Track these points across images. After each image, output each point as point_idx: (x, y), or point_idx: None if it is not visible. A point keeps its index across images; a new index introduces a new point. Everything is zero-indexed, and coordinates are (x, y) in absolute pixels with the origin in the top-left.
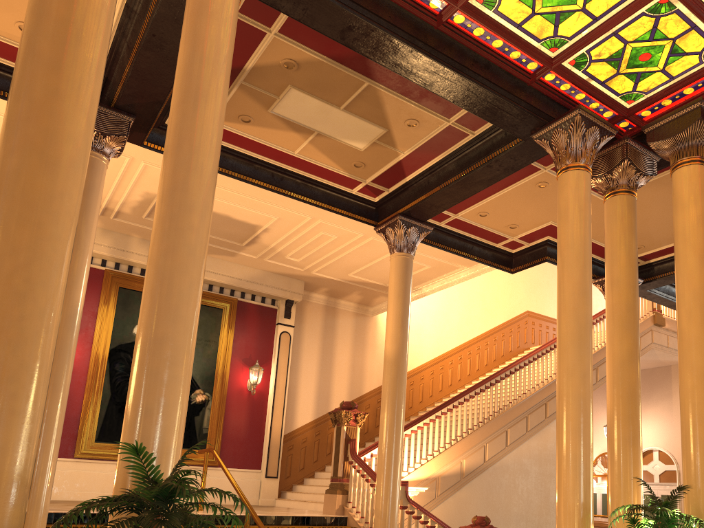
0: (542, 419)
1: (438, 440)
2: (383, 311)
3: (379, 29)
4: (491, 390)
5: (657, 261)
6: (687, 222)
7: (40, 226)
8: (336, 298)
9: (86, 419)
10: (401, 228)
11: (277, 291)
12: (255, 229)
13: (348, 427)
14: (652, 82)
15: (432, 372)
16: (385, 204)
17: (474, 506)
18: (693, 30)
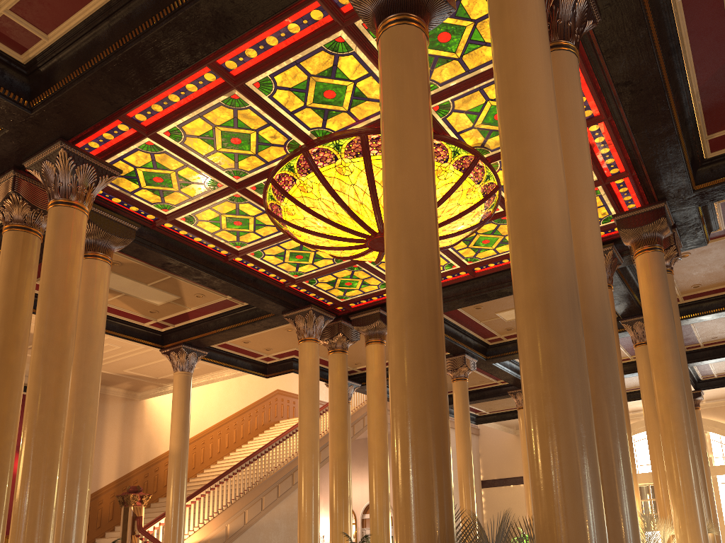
0: (290, 486)
1: (208, 510)
2: (152, 397)
3: (189, 265)
4: (250, 467)
5: None
6: (373, 378)
7: (56, 446)
8: (106, 385)
9: None
10: (183, 353)
11: None
12: None
13: (135, 507)
14: (354, 293)
15: (195, 447)
16: (170, 333)
17: None
18: (372, 277)
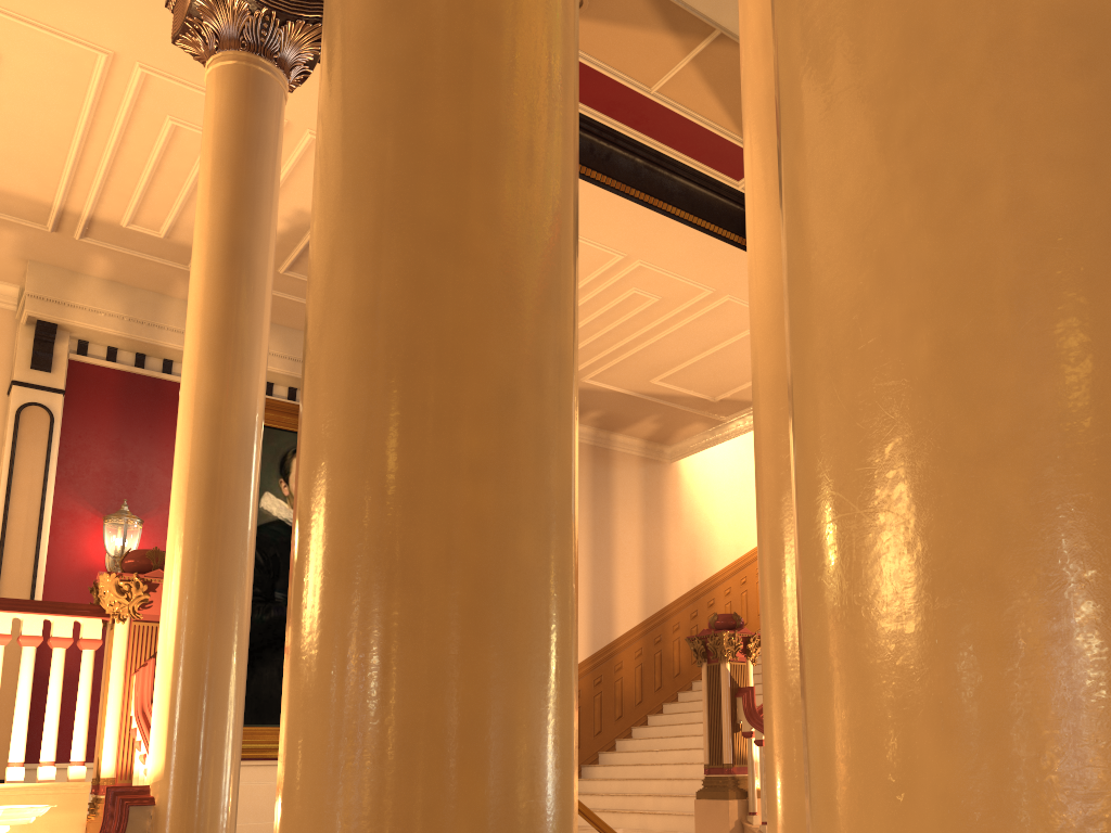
0: None
1: None
2: (695, 452)
3: None
4: None
5: None
6: None
7: None
8: (610, 430)
9: None
10: None
11: None
12: None
13: (734, 664)
14: None
15: None
16: None
17: None
18: None
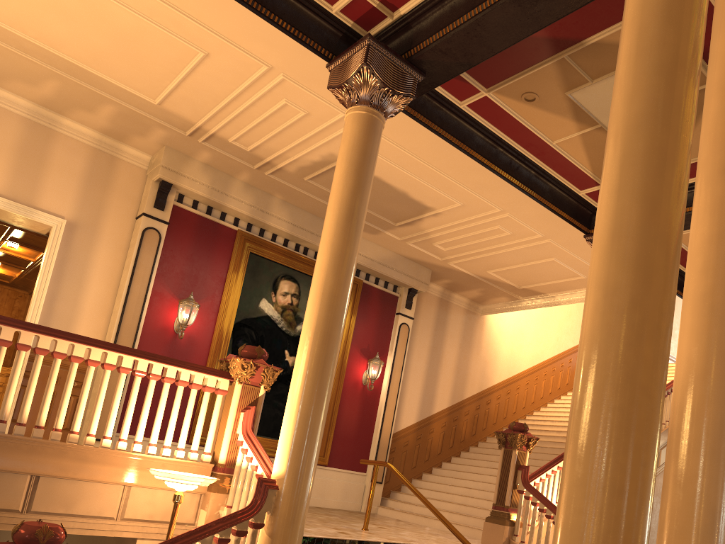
0: None
1: None
2: (497, 312)
3: None
4: None
5: None
6: None
7: None
8: (452, 291)
9: None
10: None
11: (405, 277)
12: (424, 212)
13: (519, 451)
14: None
15: (528, 382)
16: None
17: None
18: None
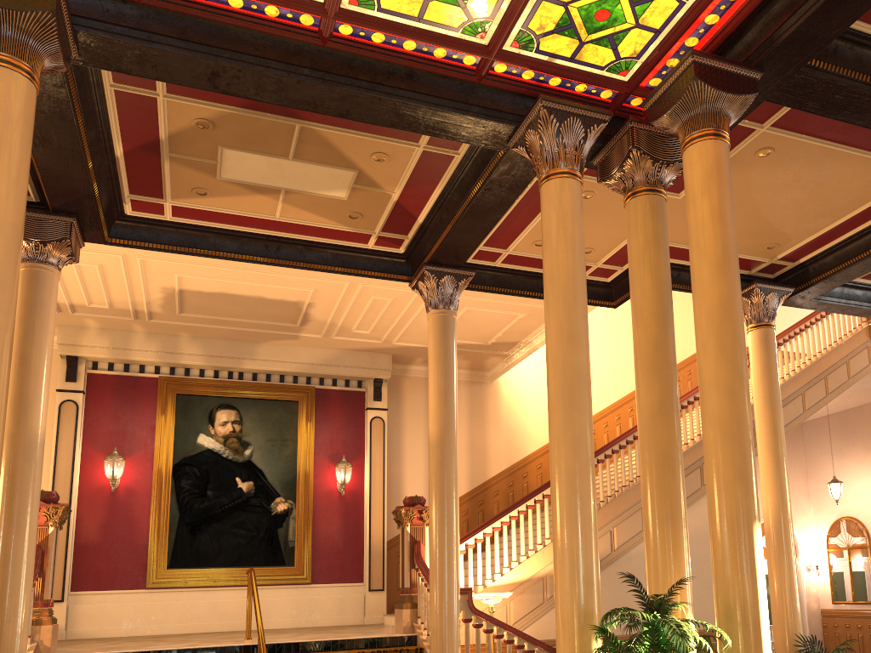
0: (697, 488)
1: (541, 530)
2: (501, 375)
3: (246, 67)
4: (614, 459)
5: (810, 259)
6: (697, 221)
7: None
8: None
9: (154, 544)
10: (431, 280)
11: (359, 370)
12: (299, 306)
13: (413, 527)
14: (635, 43)
15: None
16: (413, 254)
17: (602, 608)
18: None
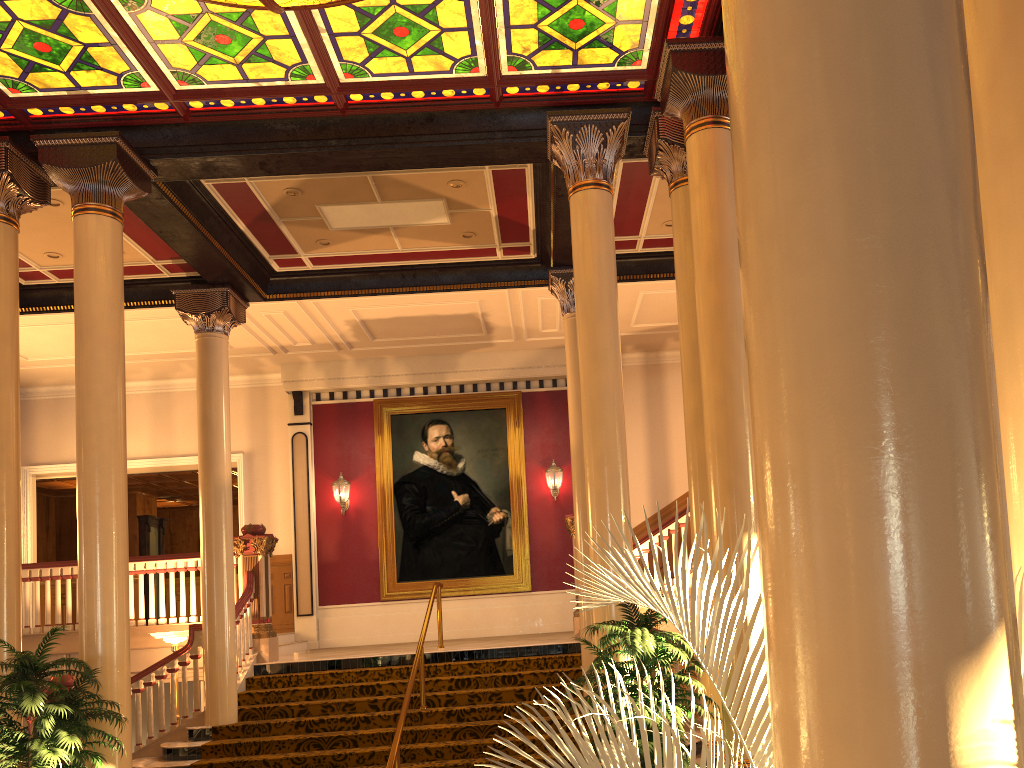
0: None
1: None
2: None
3: (282, 153)
4: None
5: None
6: (693, 222)
7: None
8: (656, 351)
9: (384, 560)
10: (559, 284)
11: (561, 369)
12: (475, 317)
13: None
14: (628, 37)
15: None
16: (544, 257)
17: None
18: None
